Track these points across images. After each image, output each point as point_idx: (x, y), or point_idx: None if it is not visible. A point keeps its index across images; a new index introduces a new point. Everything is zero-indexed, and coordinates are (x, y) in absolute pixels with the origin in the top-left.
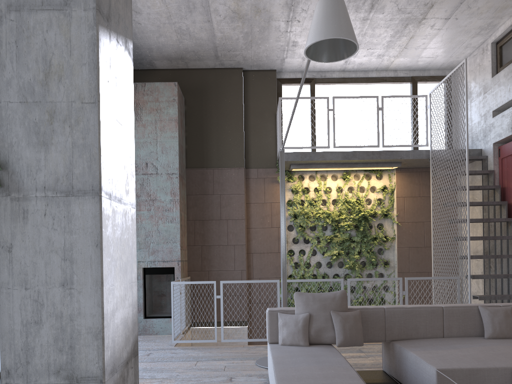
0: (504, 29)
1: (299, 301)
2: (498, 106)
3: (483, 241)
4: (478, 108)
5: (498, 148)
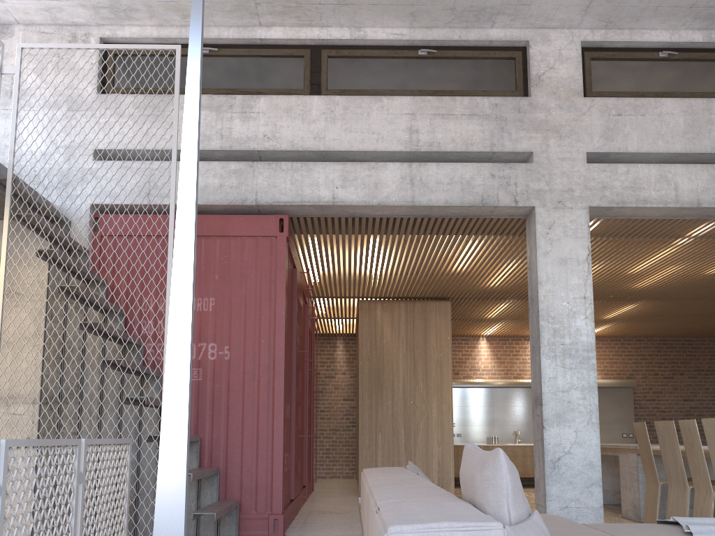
0: (140, 34)
1: (516, 476)
2: (113, 147)
3: (43, 376)
4: (47, 128)
5: (94, 215)
